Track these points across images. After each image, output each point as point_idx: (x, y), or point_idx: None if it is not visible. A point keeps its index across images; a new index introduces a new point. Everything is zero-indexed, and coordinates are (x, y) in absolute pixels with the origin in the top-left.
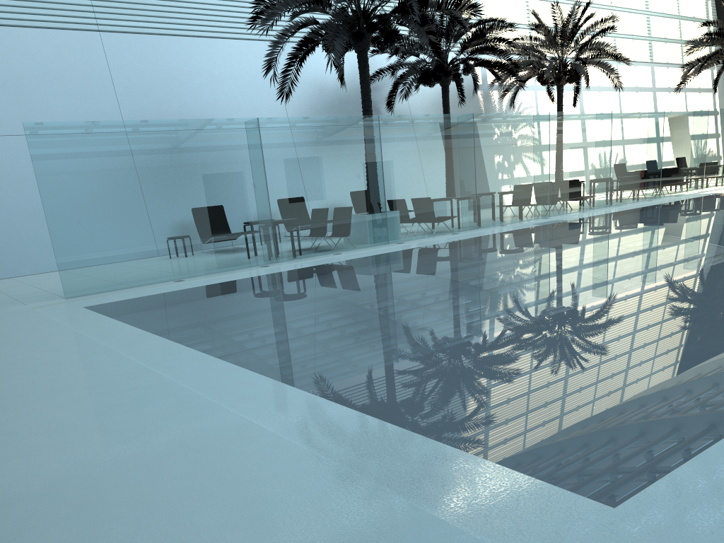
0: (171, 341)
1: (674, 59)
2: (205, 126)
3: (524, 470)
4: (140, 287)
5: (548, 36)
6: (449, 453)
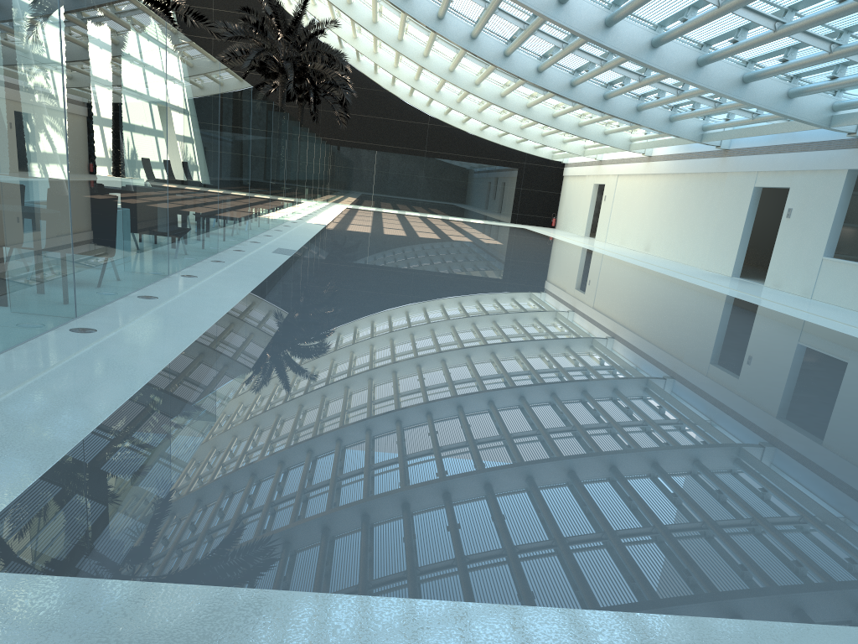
0: None
1: None
2: None
3: None
4: None
5: None
6: None
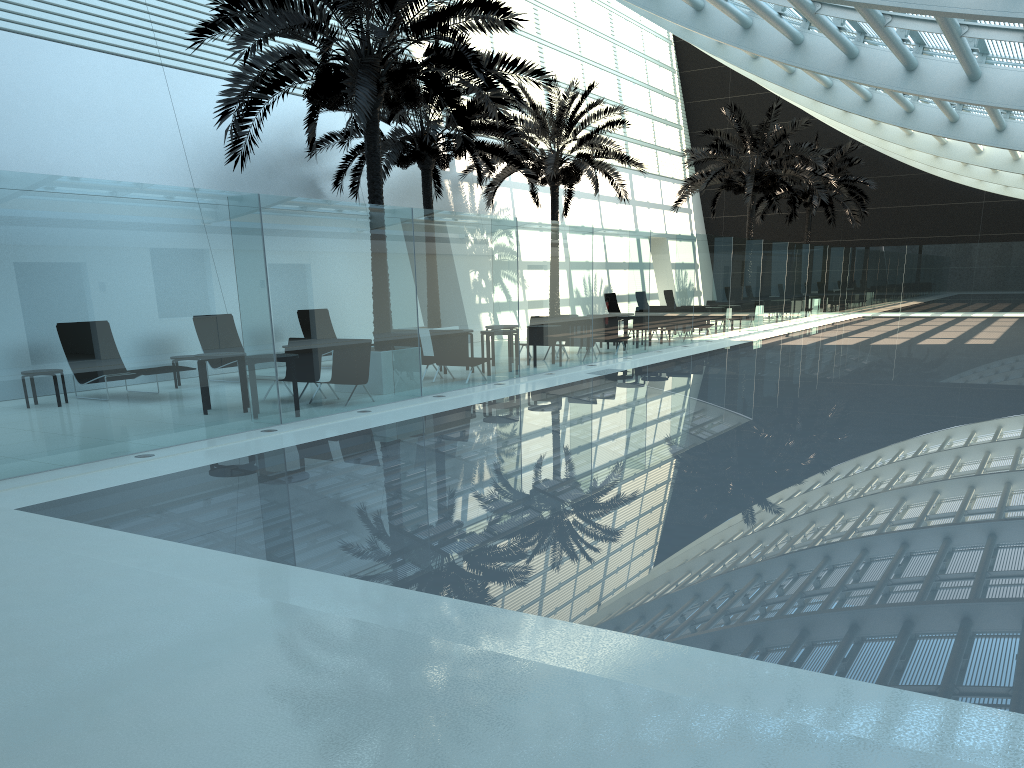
0: (369, 582)
1: (650, 168)
2: (184, 198)
3: None
4: (81, 467)
5: (543, 120)
6: None
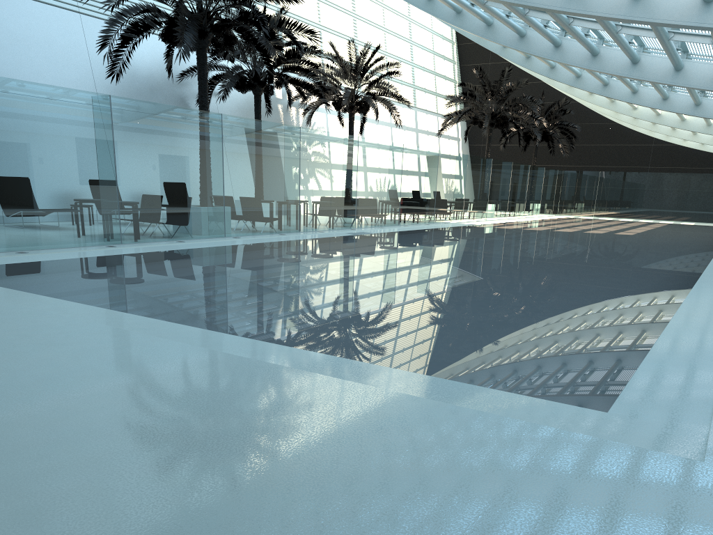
0: (102, 308)
1: (431, 108)
2: (56, 93)
3: (534, 396)
4: None
5: (344, 68)
6: (473, 387)
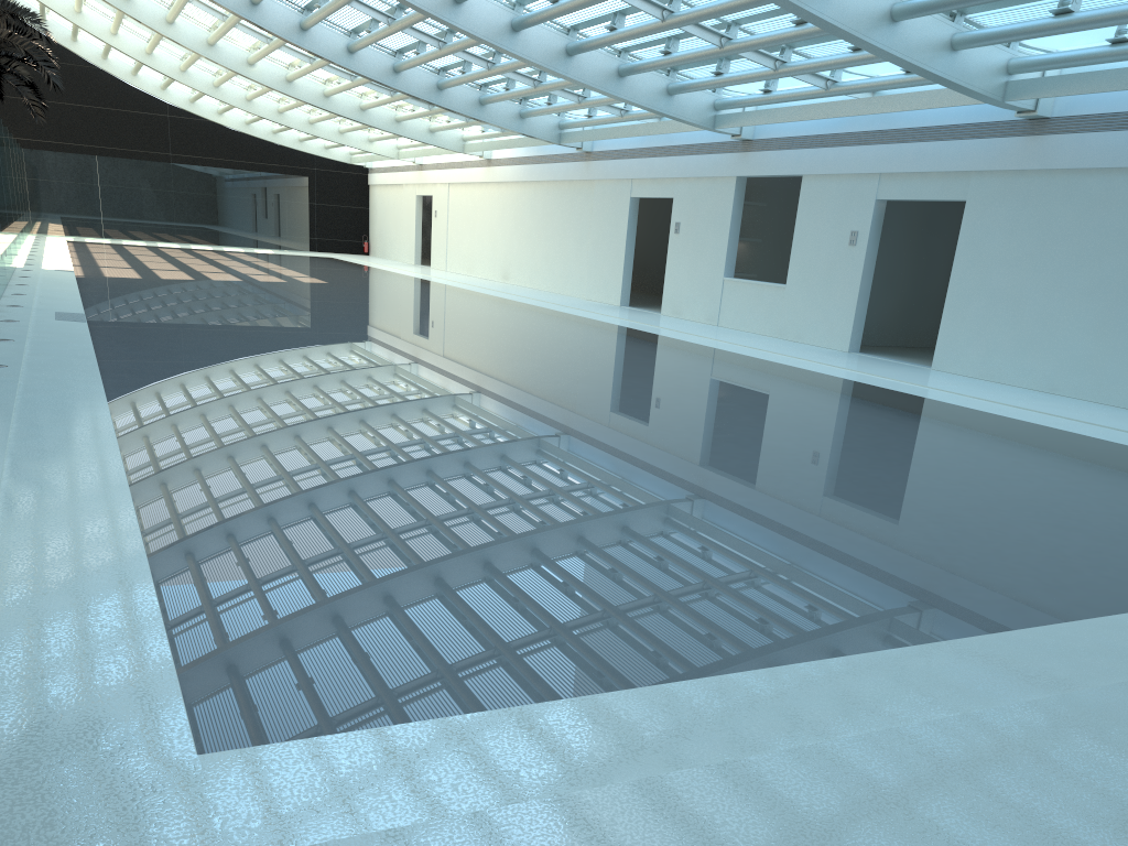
0: (1083, 621)
1: None
2: None
3: None
4: None
5: None
6: None
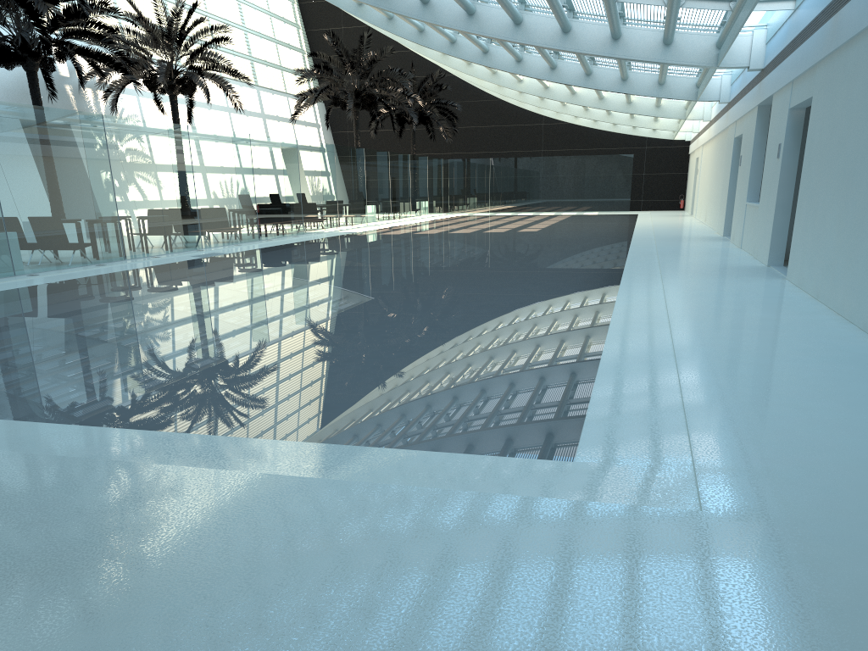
0: None
1: (277, 86)
2: None
3: (481, 453)
4: None
5: (153, 33)
6: (403, 453)
